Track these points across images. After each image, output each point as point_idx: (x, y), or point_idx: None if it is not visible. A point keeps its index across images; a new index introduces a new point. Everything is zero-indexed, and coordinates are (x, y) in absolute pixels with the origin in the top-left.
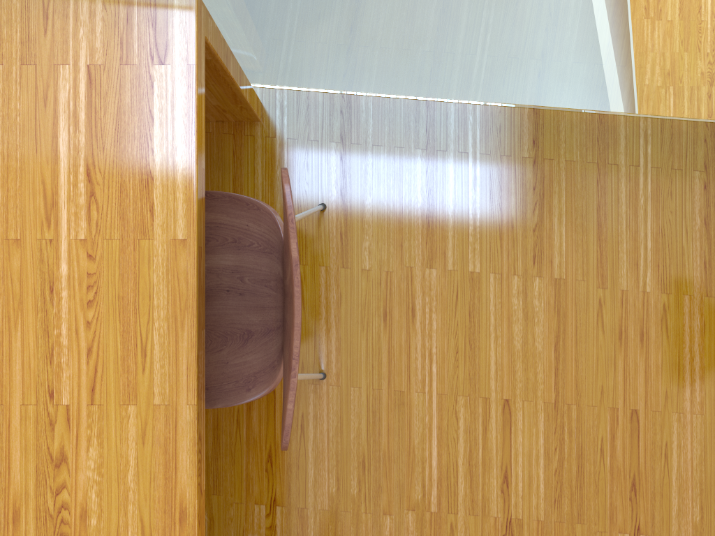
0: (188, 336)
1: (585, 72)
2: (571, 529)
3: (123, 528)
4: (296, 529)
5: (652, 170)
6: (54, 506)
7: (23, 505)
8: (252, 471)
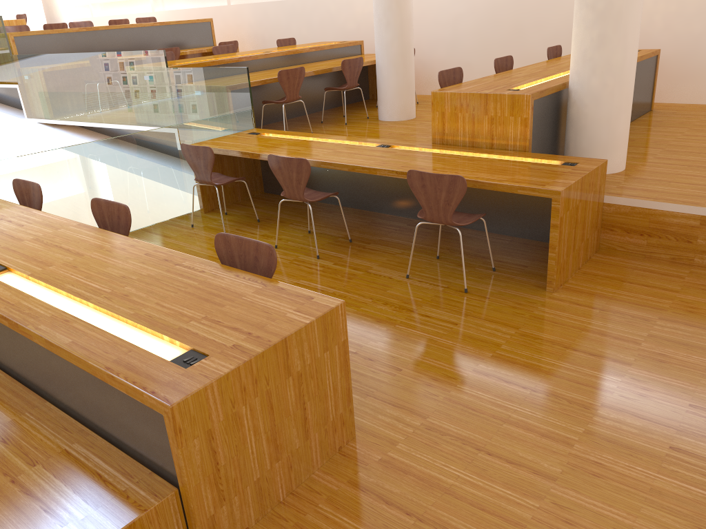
0: (9, 202)
1: (85, 210)
2: None
3: (14, 213)
4: None
5: (133, 236)
6: None
7: None
8: None
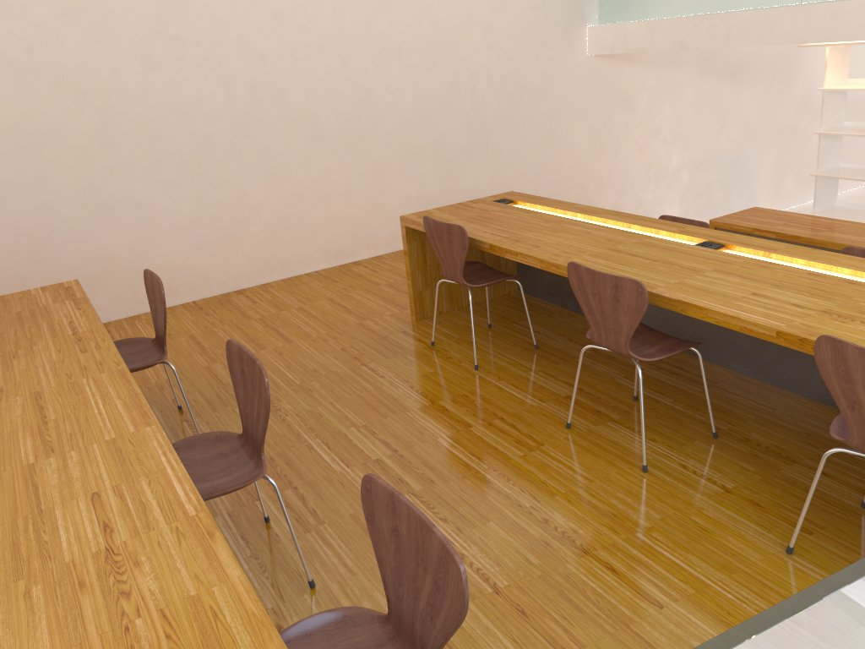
0: None
1: None
2: (542, 569)
3: (823, 325)
4: (700, 488)
5: None
6: (855, 319)
7: (864, 315)
8: (757, 495)
